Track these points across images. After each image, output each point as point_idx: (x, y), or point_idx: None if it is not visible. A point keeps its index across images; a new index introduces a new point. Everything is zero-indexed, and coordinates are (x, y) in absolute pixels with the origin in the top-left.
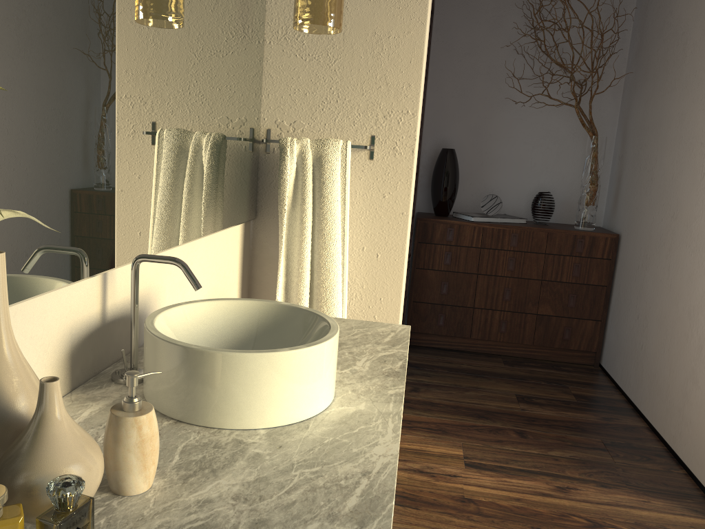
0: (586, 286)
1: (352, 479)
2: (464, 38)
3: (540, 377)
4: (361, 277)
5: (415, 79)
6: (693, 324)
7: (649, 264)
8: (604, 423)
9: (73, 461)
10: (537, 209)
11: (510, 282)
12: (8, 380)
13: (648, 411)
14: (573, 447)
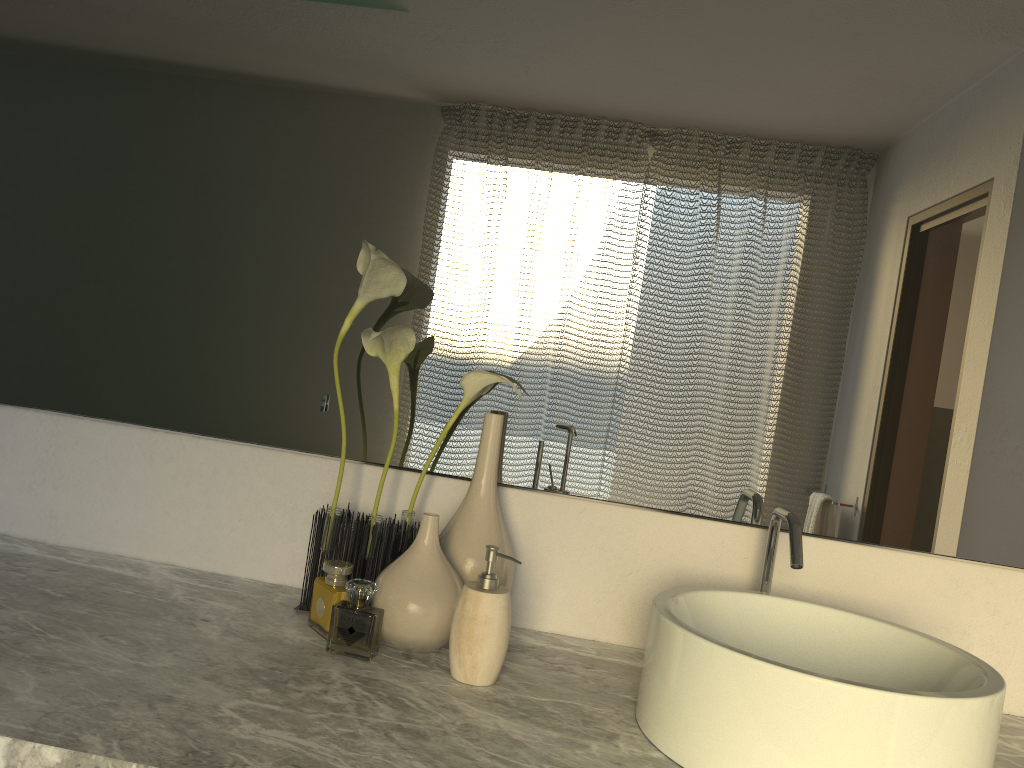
0: None
1: None
2: None
3: None
4: None
5: None
6: None
7: None
8: None
9: (396, 583)
10: None
11: None
12: (459, 526)
13: None
14: None
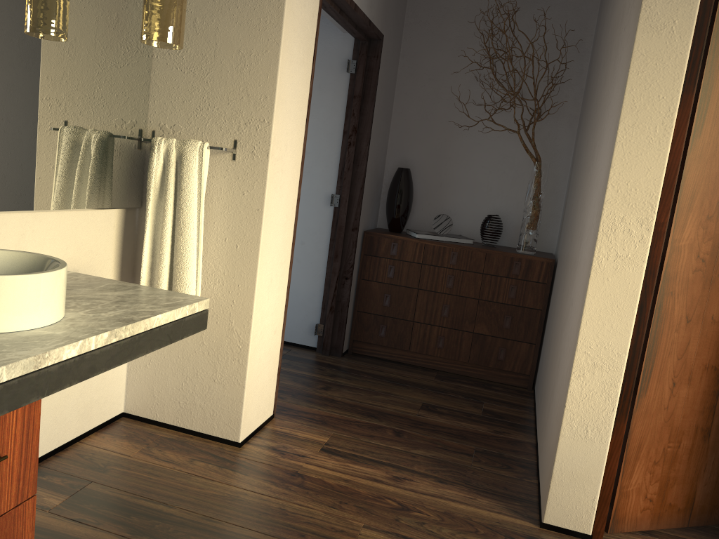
0: (522, 308)
1: None
2: (428, 64)
3: (461, 392)
4: (223, 265)
5: (271, 92)
6: (561, 340)
7: (559, 287)
8: (492, 435)
9: None
10: (484, 230)
11: (449, 299)
12: None
13: (538, 428)
14: (441, 449)
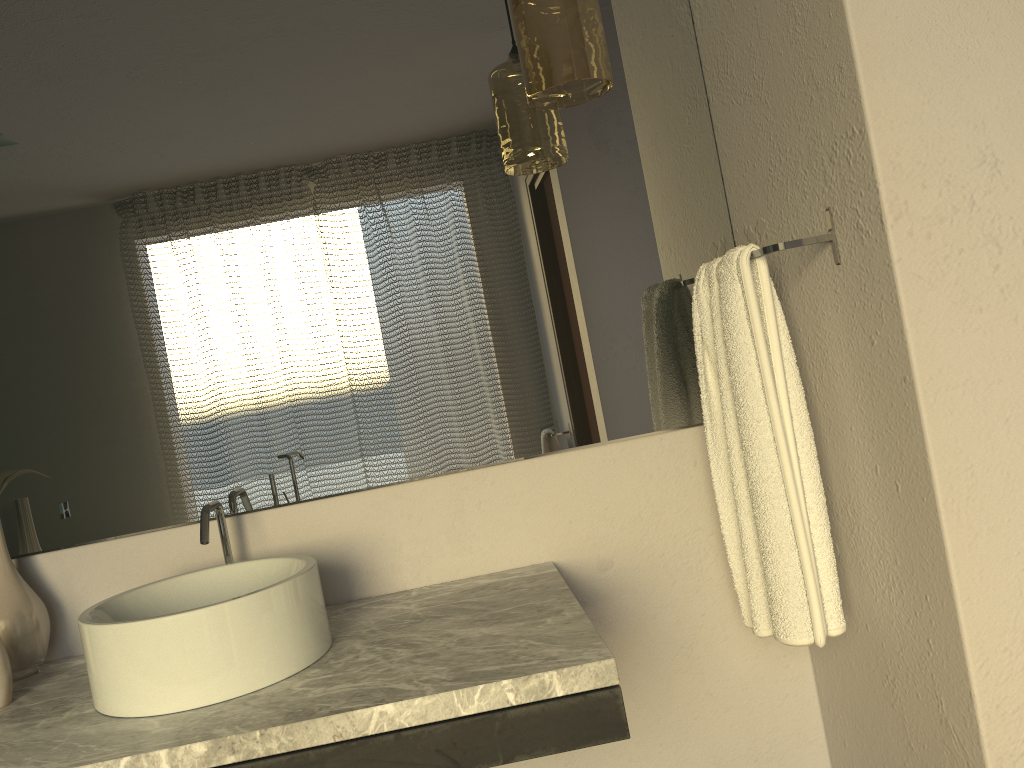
0: None
1: None
2: None
3: None
4: (888, 538)
5: (843, 49)
6: None
7: None
8: None
9: None
10: None
11: None
12: None
13: None
14: None
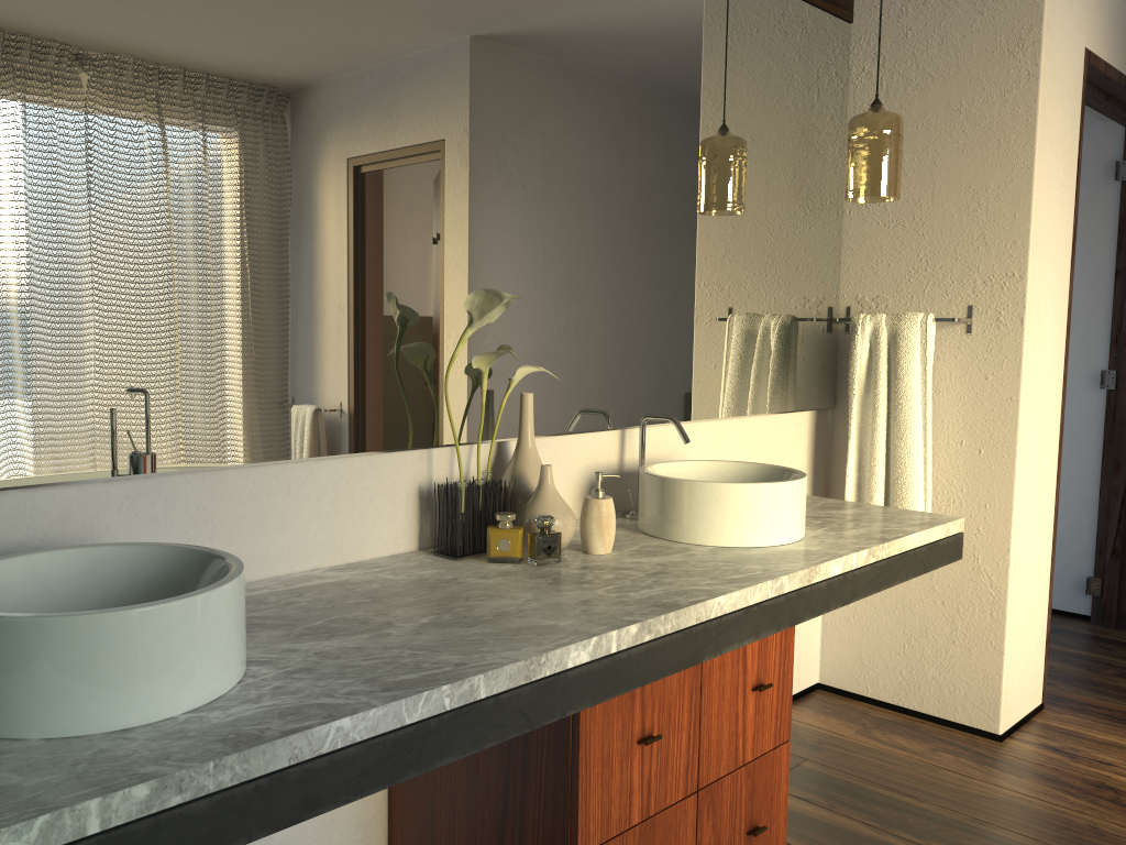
0: None
1: (751, 570)
2: None
3: None
4: (959, 478)
5: (1021, 235)
6: None
7: None
8: None
9: (553, 512)
10: None
11: None
12: (529, 470)
13: None
14: None
